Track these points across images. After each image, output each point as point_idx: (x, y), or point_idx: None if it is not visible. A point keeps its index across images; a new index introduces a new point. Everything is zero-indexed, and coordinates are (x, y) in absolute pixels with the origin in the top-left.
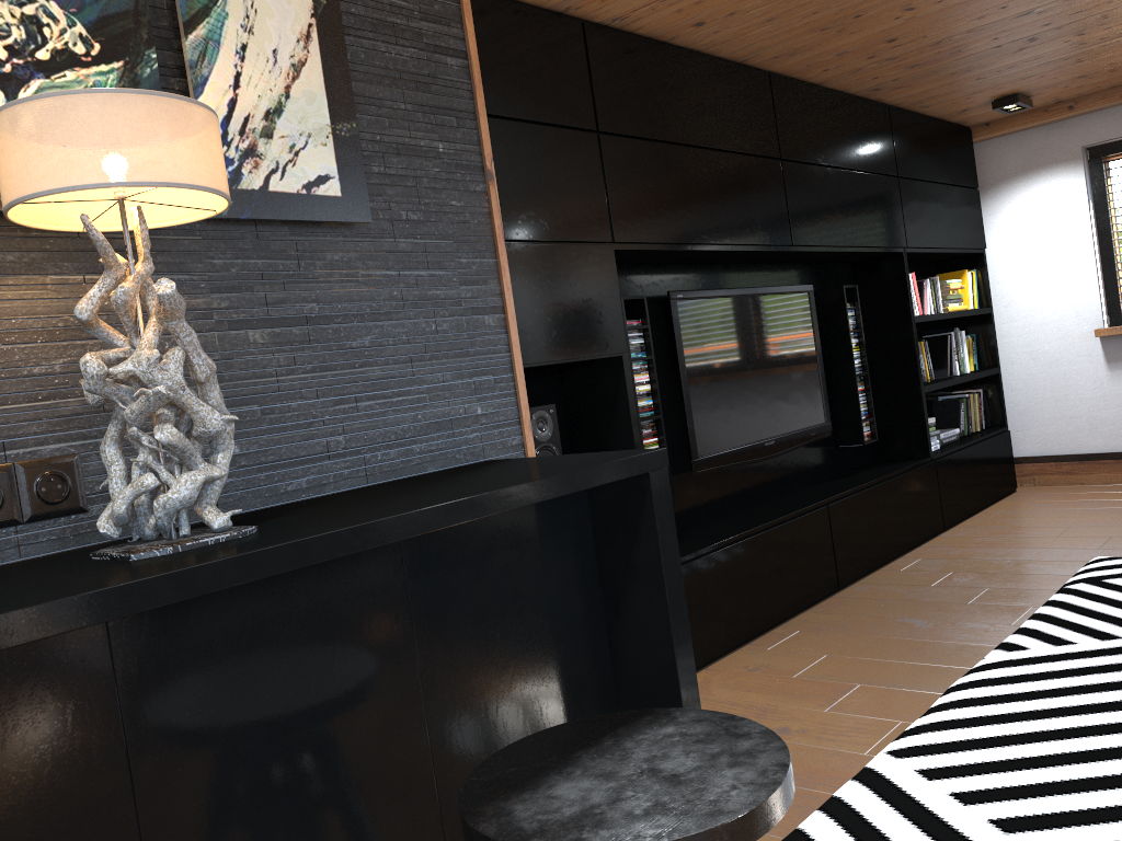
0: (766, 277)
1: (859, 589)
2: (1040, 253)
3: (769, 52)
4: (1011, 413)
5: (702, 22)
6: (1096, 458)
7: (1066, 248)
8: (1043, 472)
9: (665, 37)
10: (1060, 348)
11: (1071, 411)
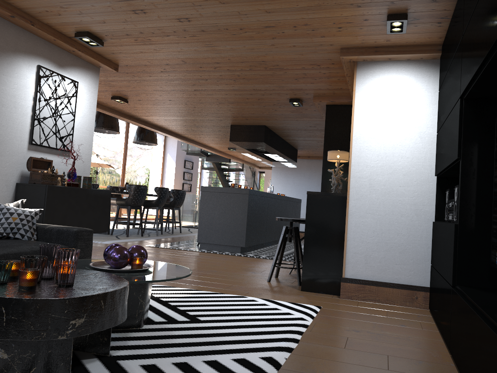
0: None
1: None
2: None
3: None
4: None
5: None
6: None
7: None
8: None
9: None
10: None
11: None
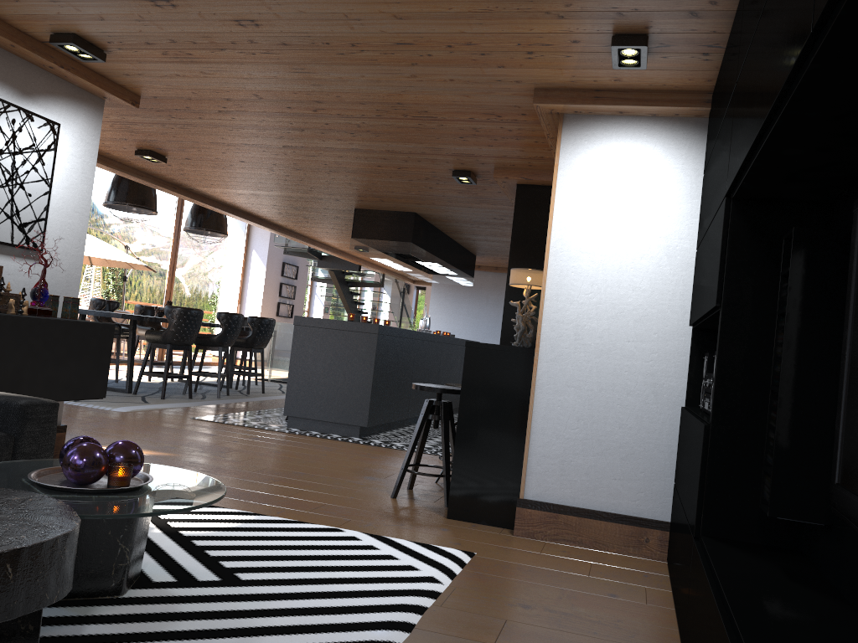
0: None
1: None
2: None
3: None
4: None
5: None
6: None
7: None
8: None
9: None
10: None
11: None
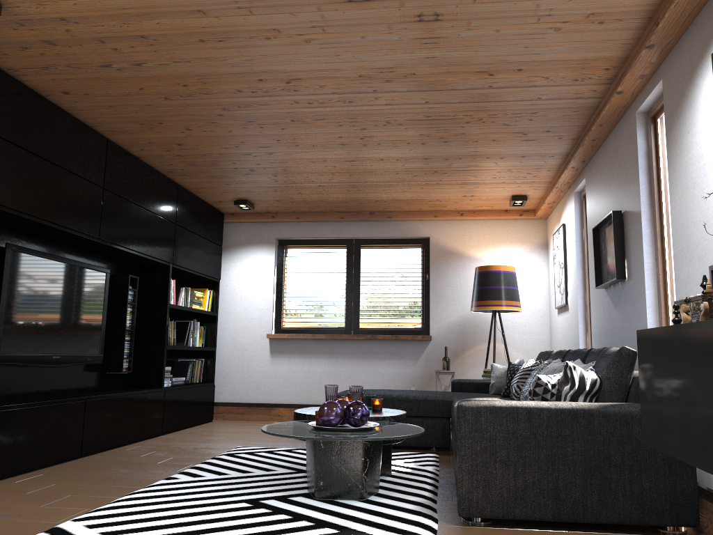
0: (81, 257)
1: (95, 457)
2: (248, 288)
3: (109, 126)
4: (218, 375)
5: (68, 92)
6: (257, 405)
7: (261, 288)
8: (229, 412)
9: (43, 93)
10: (249, 342)
11: (249, 377)
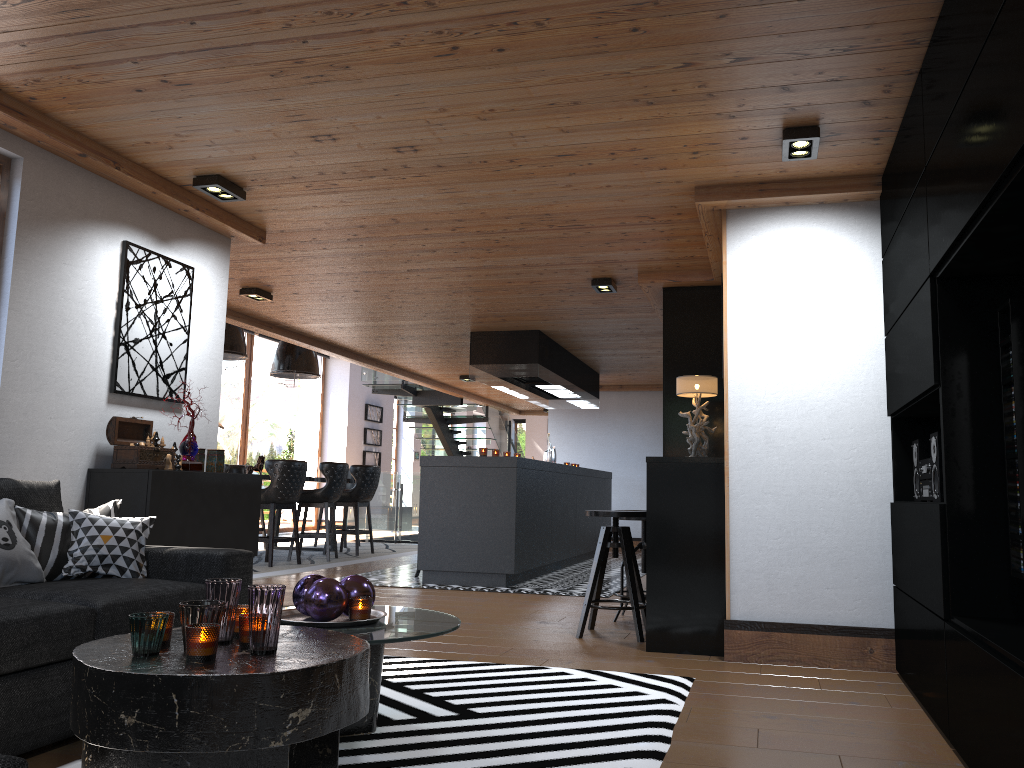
0: None
1: None
2: None
3: None
4: None
5: None
6: None
7: None
8: None
9: None
10: None
11: None
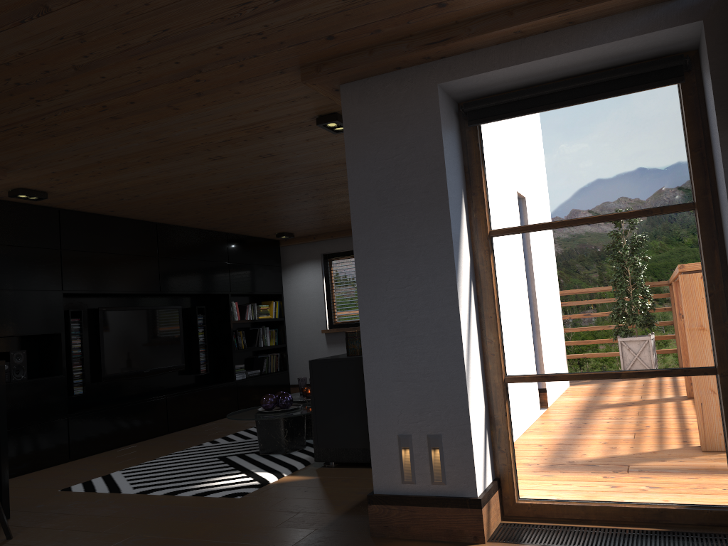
0: (158, 301)
1: (177, 433)
2: (305, 295)
3: (151, 218)
4: (293, 364)
5: (113, 210)
6: None
7: (314, 294)
8: None
9: (100, 213)
10: (311, 337)
11: None
